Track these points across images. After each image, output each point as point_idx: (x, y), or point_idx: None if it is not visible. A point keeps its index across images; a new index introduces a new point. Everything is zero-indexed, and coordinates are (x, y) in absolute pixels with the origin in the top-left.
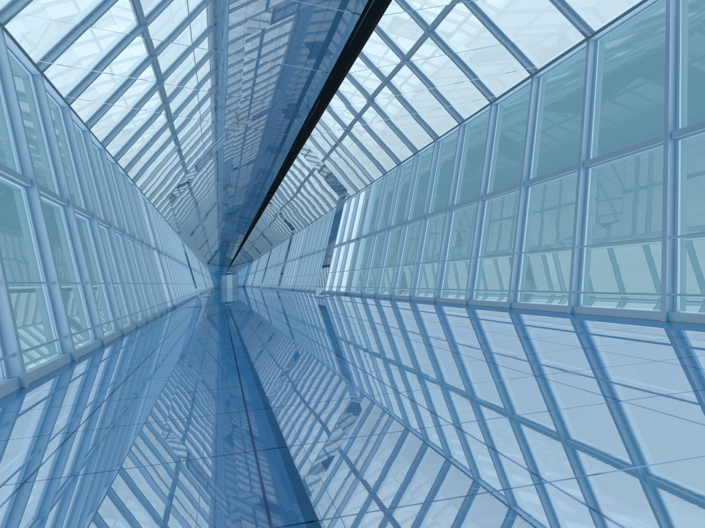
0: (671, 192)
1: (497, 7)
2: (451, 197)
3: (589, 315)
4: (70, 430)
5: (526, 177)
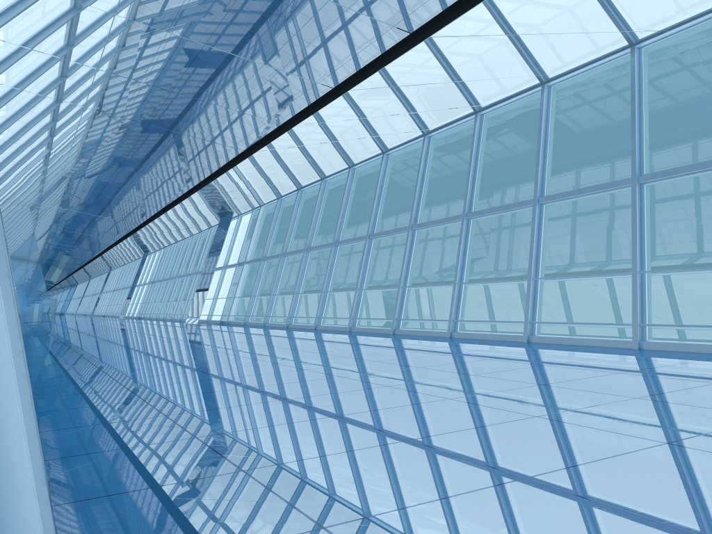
0: (639, 231)
1: (512, 44)
2: (372, 225)
3: (552, 344)
4: (234, 469)
5: (468, 210)
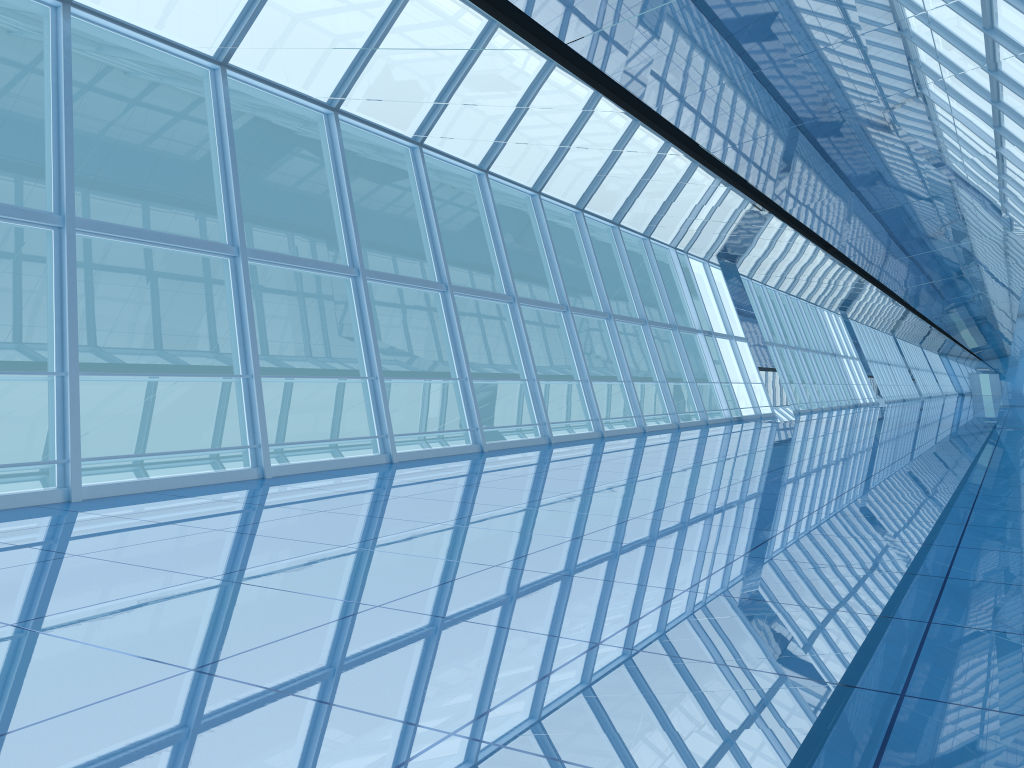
0: None
1: None
2: None
3: None
4: None
5: None
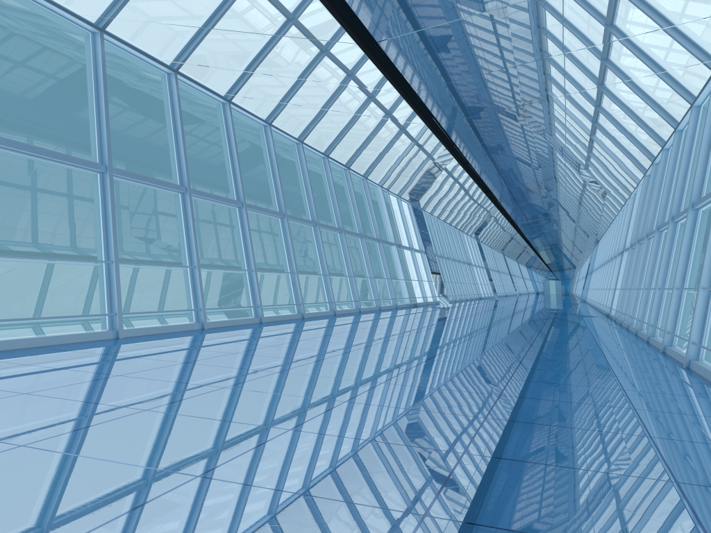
0: None
1: None
2: (677, 204)
3: None
4: None
5: None
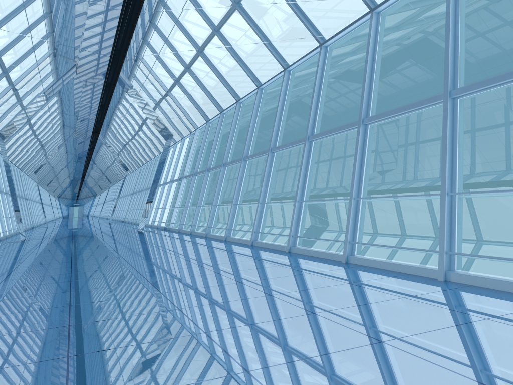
0: None
1: None
2: (274, 139)
3: (483, 290)
4: None
5: (365, 115)
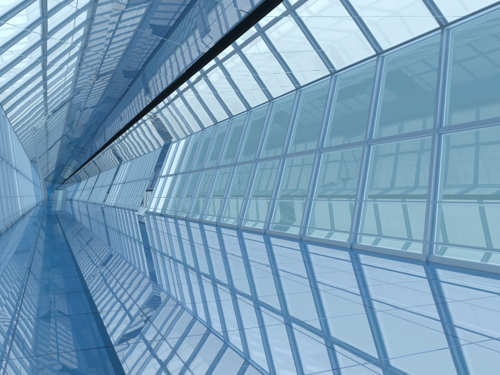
0: (435, 170)
1: (339, 24)
2: (258, 153)
3: (366, 251)
4: (2, 358)
5: (320, 146)
